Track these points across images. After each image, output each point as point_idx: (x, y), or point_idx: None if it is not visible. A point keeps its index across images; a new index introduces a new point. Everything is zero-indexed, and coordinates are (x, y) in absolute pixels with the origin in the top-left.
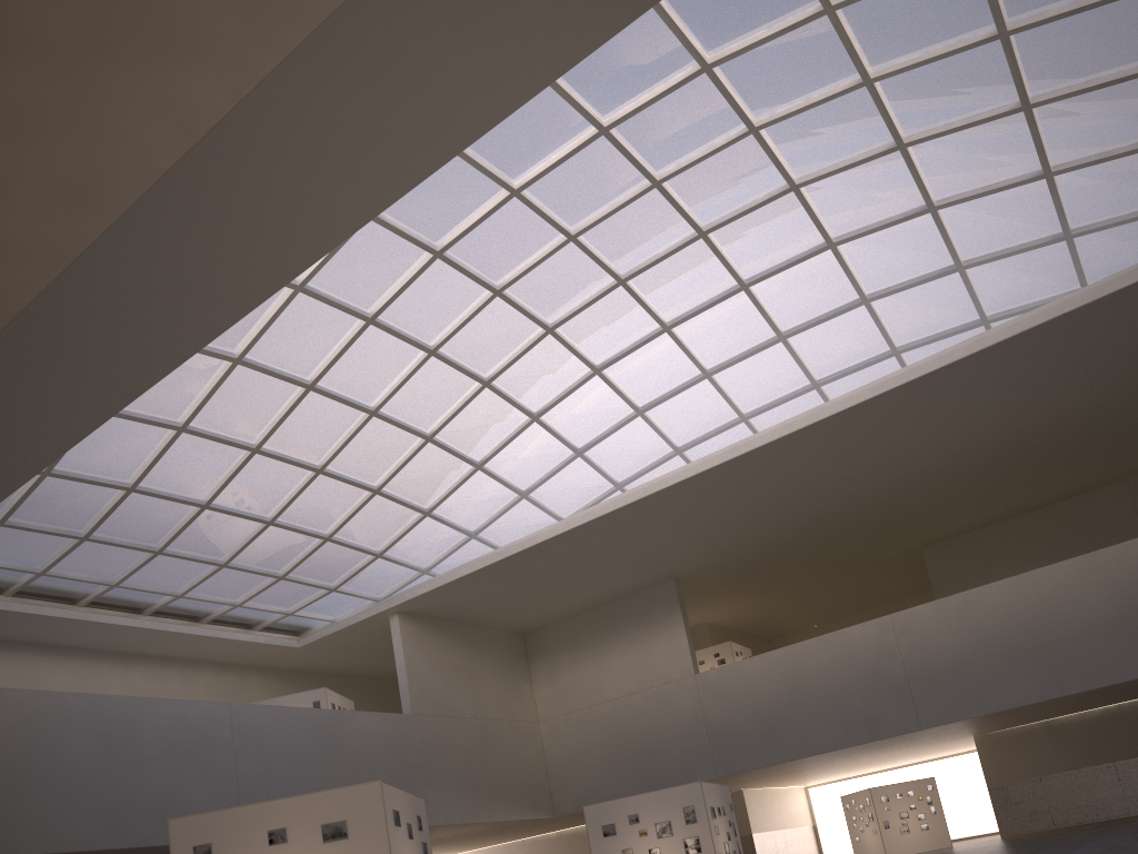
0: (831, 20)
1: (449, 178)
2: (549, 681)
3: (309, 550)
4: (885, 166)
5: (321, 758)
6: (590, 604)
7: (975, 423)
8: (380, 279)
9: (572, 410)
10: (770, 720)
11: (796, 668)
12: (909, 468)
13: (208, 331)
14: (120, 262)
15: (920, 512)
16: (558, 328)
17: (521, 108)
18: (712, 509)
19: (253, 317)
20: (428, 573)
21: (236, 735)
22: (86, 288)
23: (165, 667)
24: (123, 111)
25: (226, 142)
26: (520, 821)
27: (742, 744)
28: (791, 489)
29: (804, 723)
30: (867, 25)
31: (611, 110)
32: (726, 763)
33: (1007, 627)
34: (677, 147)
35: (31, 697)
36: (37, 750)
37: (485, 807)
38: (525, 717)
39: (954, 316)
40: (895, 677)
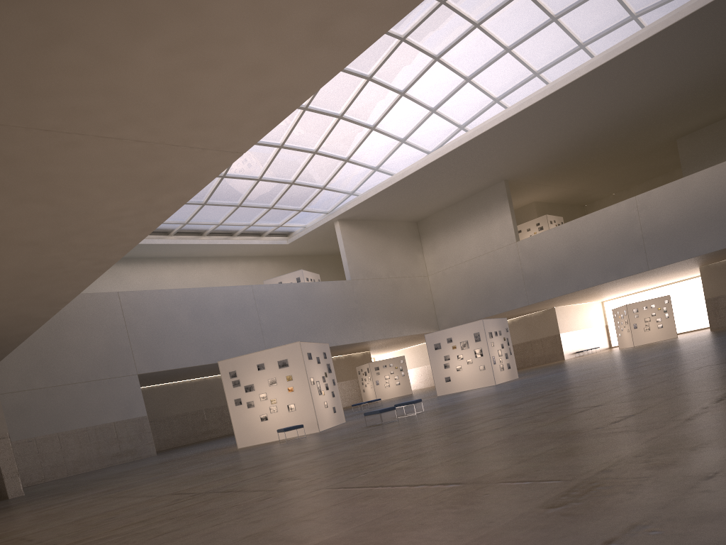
0: None
1: None
2: (432, 250)
3: (283, 191)
4: None
5: (302, 310)
6: (454, 201)
7: (687, 63)
8: None
9: (425, 85)
10: (560, 268)
11: (576, 235)
12: (648, 96)
13: None
14: None
15: (666, 119)
16: (408, 37)
17: None
18: (517, 140)
19: None
20: (353, 194)
21: (257, 302)
22: None
23: (219, 263)
24: (150, 218)
25: None
26: (418, 334)
27: (543, 284)
28: (567, 121)
29: (579, 269)
30: None
31: None
32: (534, 296)
33: (707, 201)
34: None
35: (157, 294)
36: (164, 319)
37: (396, 329)
38: (419, 274)
39: None
40: (635, 238)
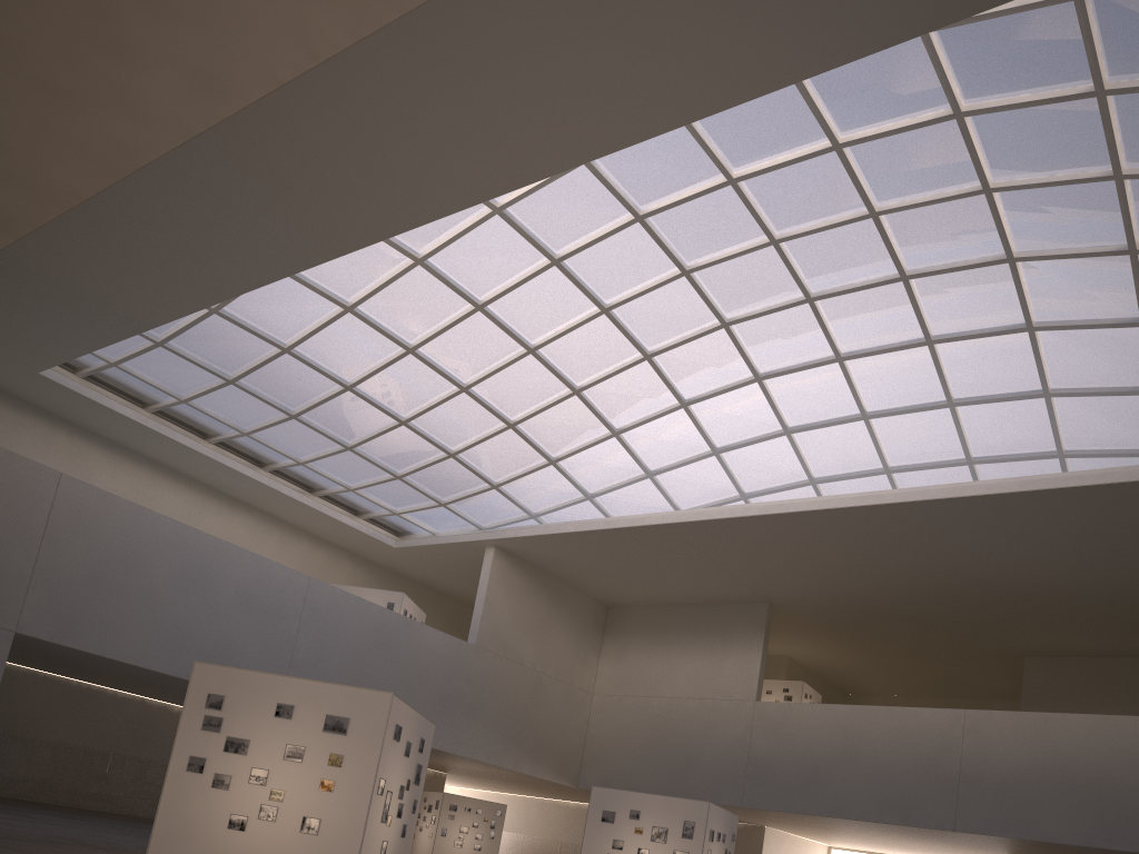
0: (1099, 104)
1: (672, 148)
2: (616, 659)
3: (431, 461)
4: (1110, 266)
5: (376, 657)
6: (680, 600)
7: (1116, 550)
8: (577, 225)
9: (722, 409)
10: (812, 769)
11: (854, 729)
12: (1035, 574)
13: (393, 226)
14: (330, 137)
15: (1034, 620)
16: (734, 325)
17: (763, 101)
18: (825, 549)
19: (447, 225)
20: (536, 518)
21: (305, 608)
22: (293, 151)
23: (267, 524)
24: (254, 21)
25: (458, 54)
26: (543, 780)
27: (777, 783)
28: (909, 555)
29: (843, 784)
30: (1135, 119)
31: (851, 129)
32: (754, 795)
33: (1076, 762)
34: (905, 184)
35: (134, 511)
36: (123, 560)
37: (513, 756)
38: (581, 685)
39: (1132, 438)
40: (947, 772)
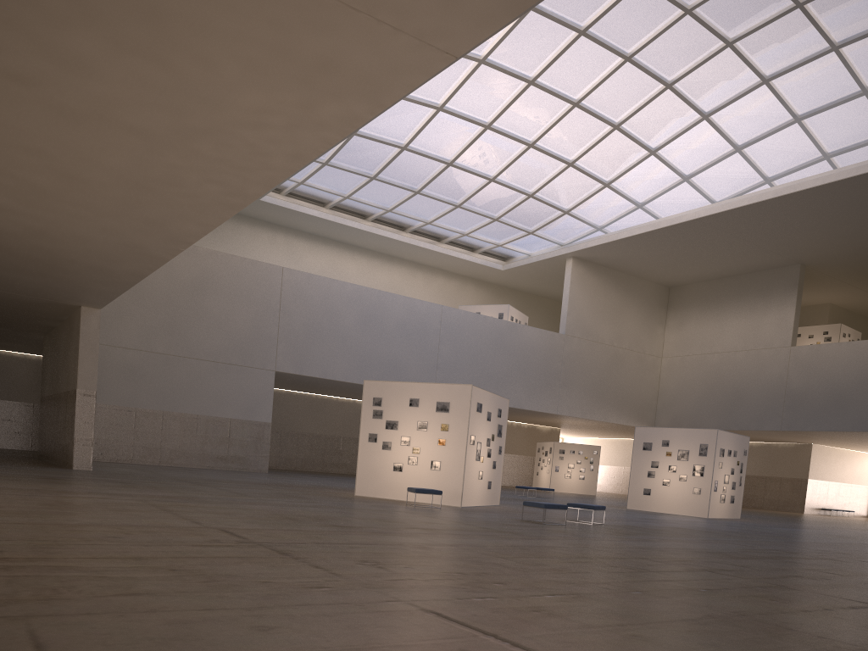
0: None
1: None
2: (678, 328)
3: (517, 203)
4: None
5: (494, 354)
6: (725, 273)
7: None
8: (593, 0)
9: (738, 113)
10: (838, 396)
11: None
12: None
13: None
14: None
15: None
16: (737, 42)
17: None
18: (837, 214)
19: None
20: (601, 230)
21: (442, 328)
22: None
23: (414, 270)
24: (306, 139)
25: None
26: (626, 426)
27: (809, 409)
28: None
29: (864, 404)
30: None
31: None
32: (791, 421)
33: None
34: None
35: (327, 283)
36: (326, 316)
37: (601, 411)
38: (651, 352)
39: None
40: None
